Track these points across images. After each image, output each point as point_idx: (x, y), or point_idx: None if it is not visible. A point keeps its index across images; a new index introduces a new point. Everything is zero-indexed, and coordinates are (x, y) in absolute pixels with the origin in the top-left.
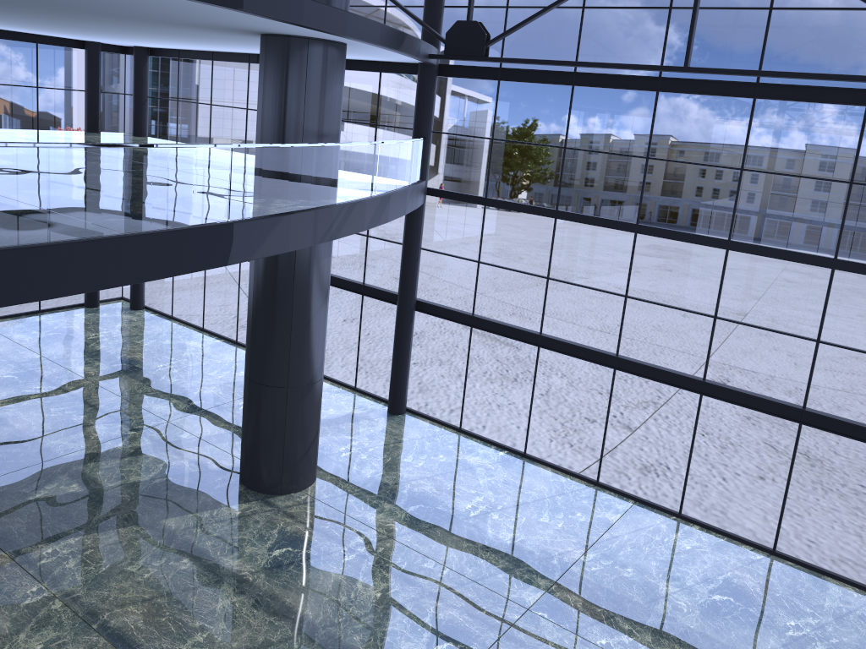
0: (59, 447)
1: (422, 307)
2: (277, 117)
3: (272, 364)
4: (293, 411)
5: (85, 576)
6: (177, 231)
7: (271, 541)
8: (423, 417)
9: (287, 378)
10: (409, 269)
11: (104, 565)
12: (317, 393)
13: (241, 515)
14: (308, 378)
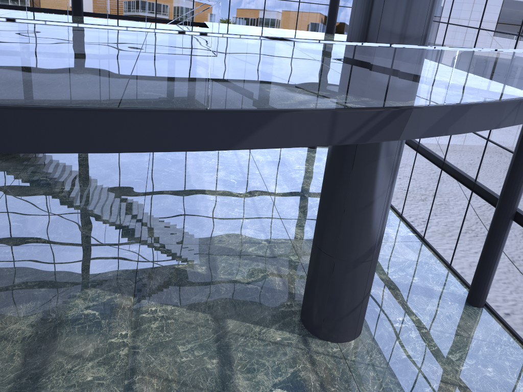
0: (218, 237)
1: (521, 219)
2: (359, 17)
3: (326, 235)
4: (338, 279)
5: (153, 339)
6: (133, 112)
7: (281, 377)
8: (498, 318)
9: (336, 250)
10: (513, 181)
11: (169, 336)
12: (364, 271)
13: (279, 342)
14: (355, 256)
